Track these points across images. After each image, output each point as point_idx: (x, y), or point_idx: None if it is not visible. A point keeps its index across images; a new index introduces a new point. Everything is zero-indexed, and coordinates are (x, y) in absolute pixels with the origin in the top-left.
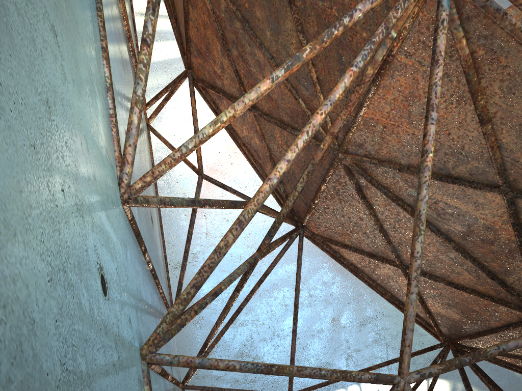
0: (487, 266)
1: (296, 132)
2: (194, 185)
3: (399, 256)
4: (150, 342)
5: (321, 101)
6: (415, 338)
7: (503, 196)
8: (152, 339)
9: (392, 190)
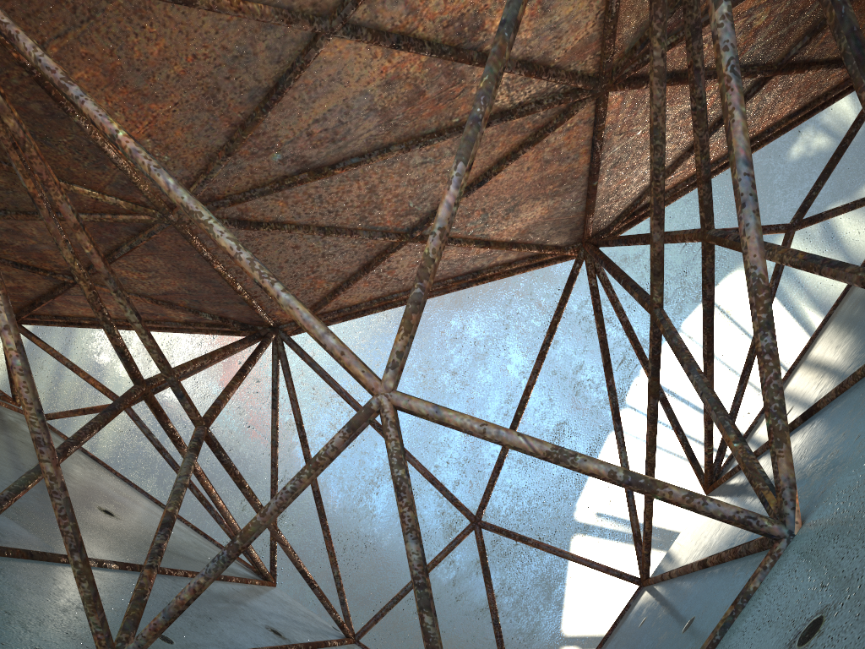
0: (461, 121)
1: (123, 248)
2: (204, 408)
3: (386, 230)
4: (100, 648)
5: (82, 191)
6: (634, 269)
7: (335, 35)
8: (98, 644)
9: (263, 180)
